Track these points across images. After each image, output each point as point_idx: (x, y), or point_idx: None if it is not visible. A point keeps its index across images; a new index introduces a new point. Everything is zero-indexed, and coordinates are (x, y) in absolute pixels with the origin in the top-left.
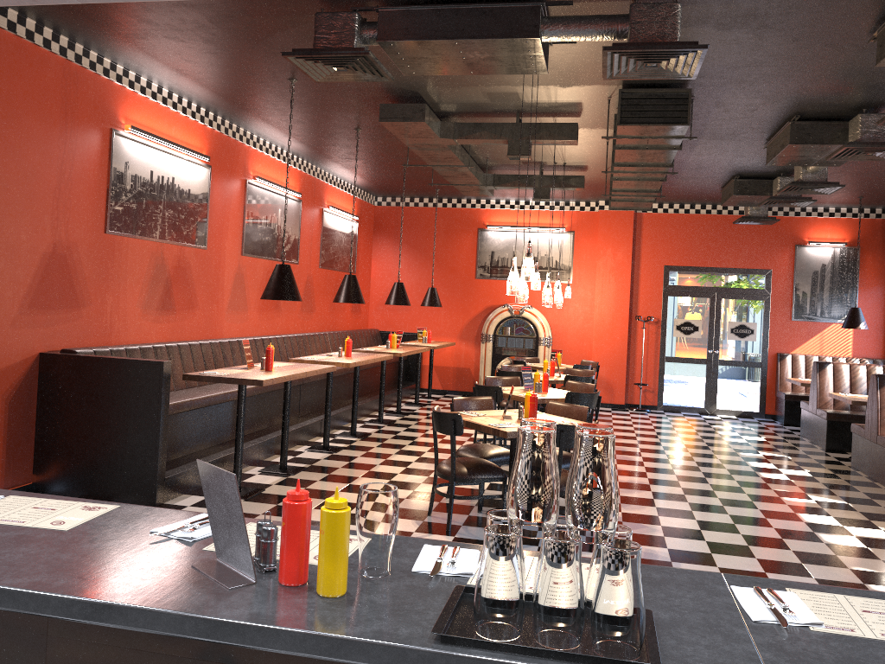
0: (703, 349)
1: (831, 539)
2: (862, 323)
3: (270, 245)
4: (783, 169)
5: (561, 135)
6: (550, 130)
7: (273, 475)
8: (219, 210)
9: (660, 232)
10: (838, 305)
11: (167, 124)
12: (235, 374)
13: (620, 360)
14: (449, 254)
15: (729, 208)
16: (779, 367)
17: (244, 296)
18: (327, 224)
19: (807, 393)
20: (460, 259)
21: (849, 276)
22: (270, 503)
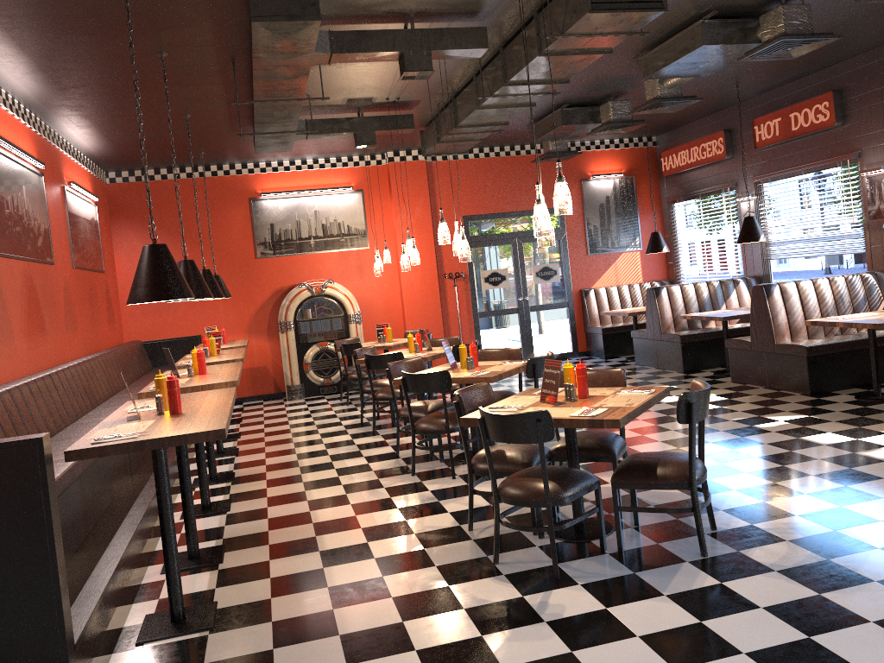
0: (513, 298)
1: (883, 456)
2: (665, 246)
3: (23, 238)
4: (616, 91)
5: (469, 43)
6: (456, 36)
7: (194, 573)
8: None
9: (453, 180)
10: (625, 234)
11: None
12: (152, 431)
13: (437, 325)
14: (218, 234)
15: (517, 149)
16: (586, 303)
17: (7, 317)
18: (71, 207)
19: (618, 324)
20: (233, 238)
21: (630, 205)
22: (259, 622)
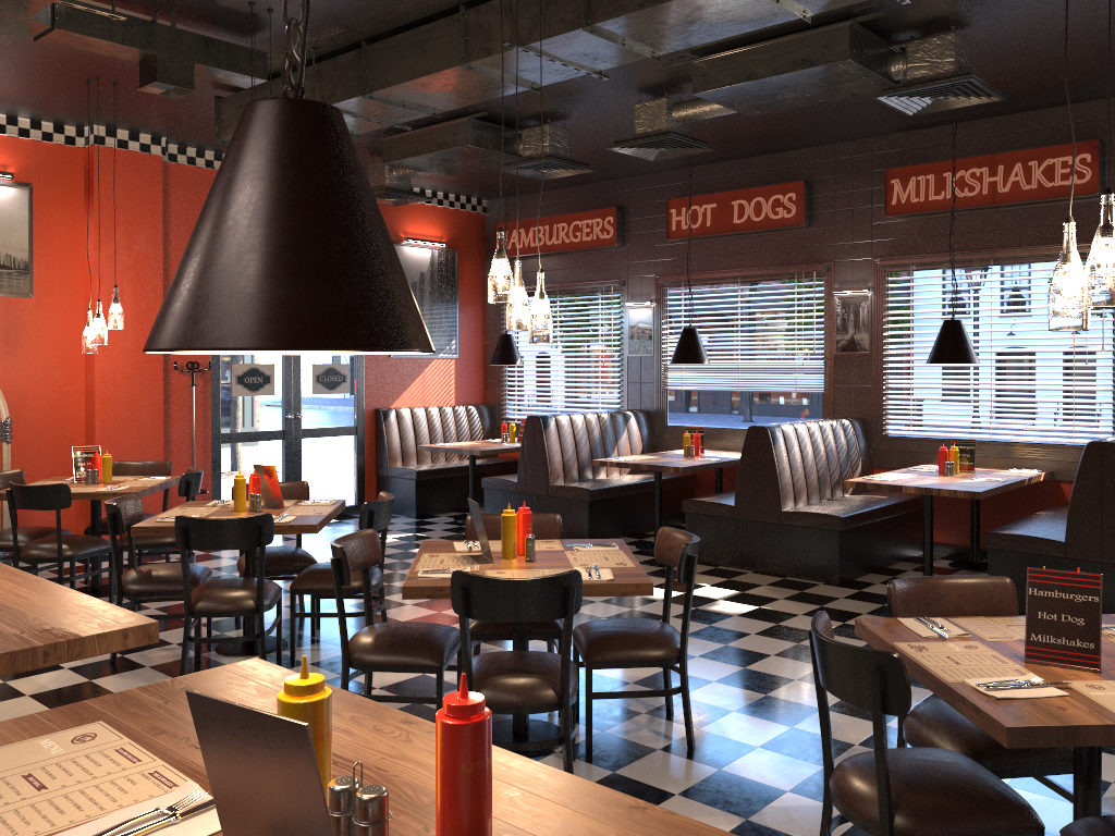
0: (277, 414)
1: None
2: (520, 357)
3: None
4: (564, 112)
5: None
6: None
7: None
8: None
9: (202, 203)
10: (440, 333)
11: None
12: None
13: (153, 452)
14: None
15: None
16: (386, 431)
17: None
18: None
19: (433, 465)
20: None
21: (449, 290)
22: None
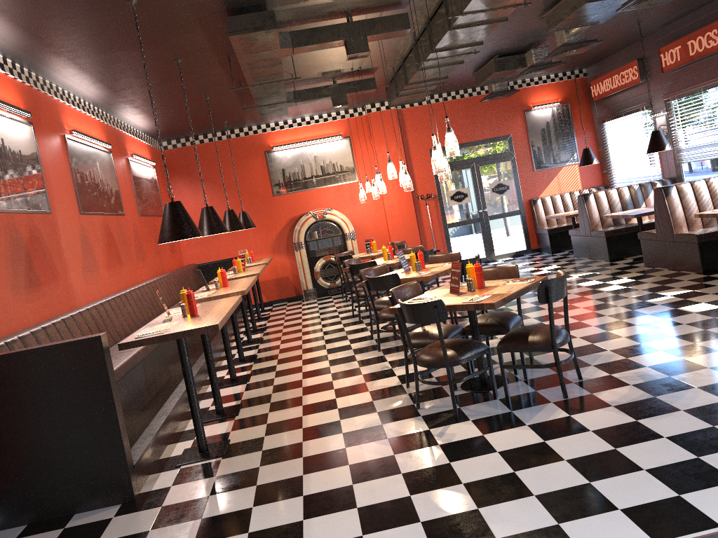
0: (474, 211)
1: None
2: (595, 159)
3: (100, 199)
4: (536, 41)
5: (395, 26)
6: (385, 23)
7: (218, 423)
8: (50, 170)
9: (420, 122)
10: (564, 151)
11: None
12: (174, 328)
13: (414, 236)
14: (244, 180)
15: (469, 91)
16: (535, 210)
17: (92, 255)
18: (134, 172)
19: (561, 225)
20: (255, 182)
21: (567, 127)
22: (254, 451)
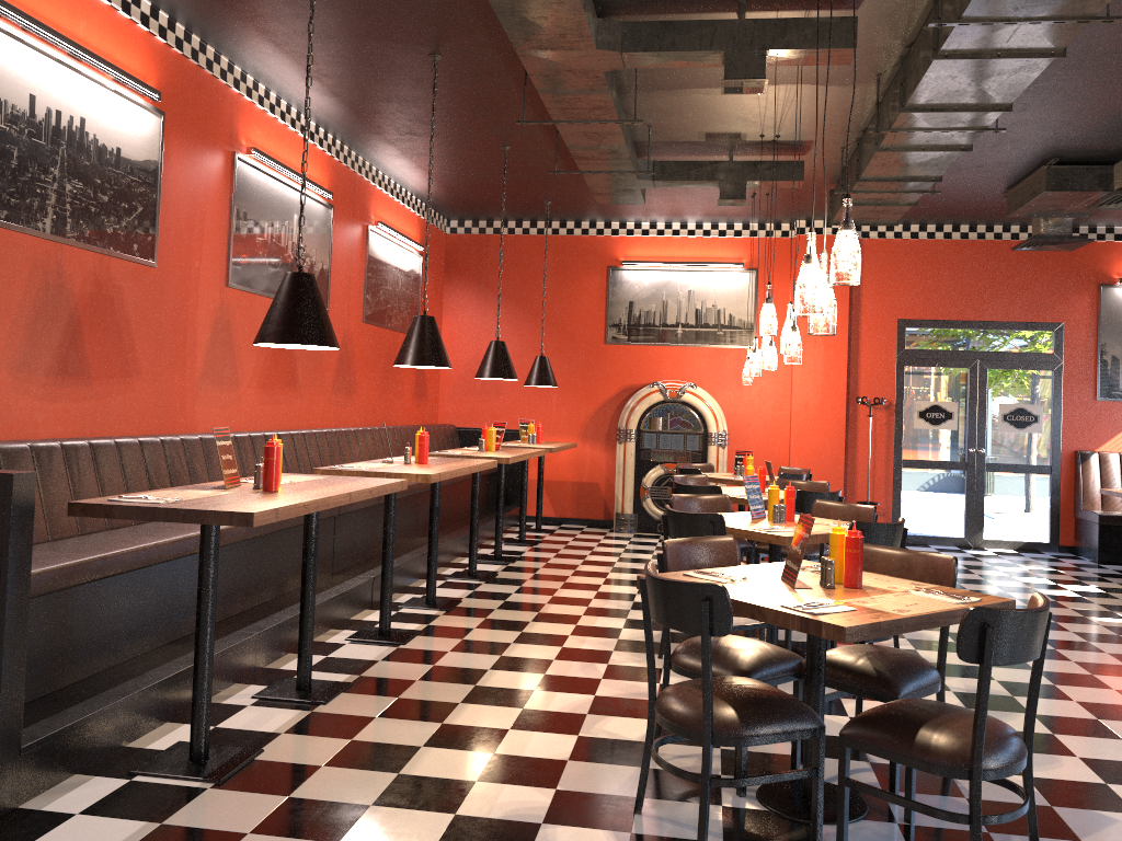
0: (960, 447)
1: None
2: None
3: (280, 274)
4: None
5: (826, 39)
6: (806, 30)
7: (283, 708)
8: (181, 198)
9: (891, 267)
10: None
11: (68, 10)
12: (192, 501)
13: (835, 467)
14: (564, 307)
15: (997, 230)
16: (1082, 473)
17: (231, 359)
18: (374, 252)
19: None
20: (580, 315)
21: None
22: (274, 793)
